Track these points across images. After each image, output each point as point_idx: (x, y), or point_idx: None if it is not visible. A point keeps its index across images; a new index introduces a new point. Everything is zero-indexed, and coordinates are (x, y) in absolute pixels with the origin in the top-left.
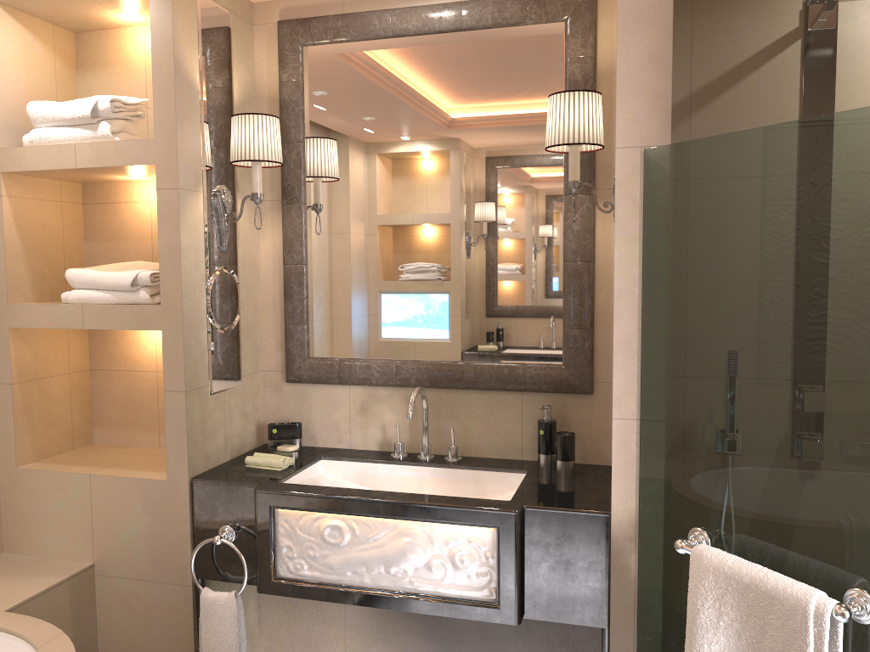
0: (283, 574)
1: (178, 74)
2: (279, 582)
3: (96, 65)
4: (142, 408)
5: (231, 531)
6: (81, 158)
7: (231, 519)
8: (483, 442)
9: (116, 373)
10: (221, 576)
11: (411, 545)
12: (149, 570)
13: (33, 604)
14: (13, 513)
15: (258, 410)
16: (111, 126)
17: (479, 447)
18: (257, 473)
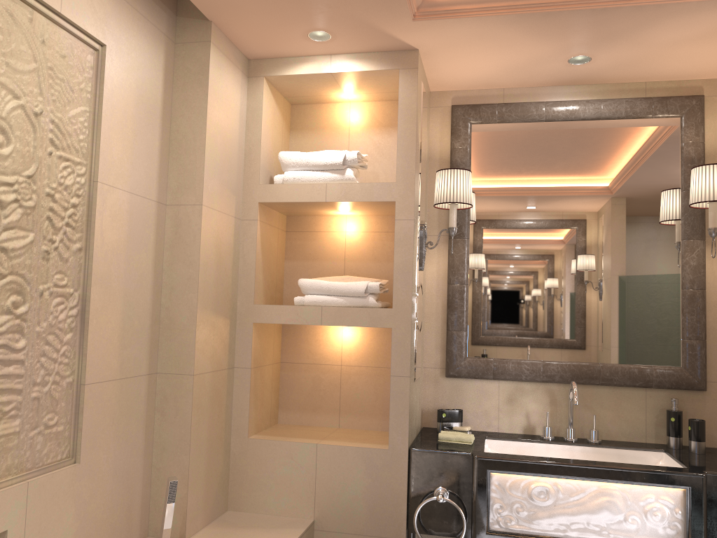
0: (493, 528)
1: (416, 137)
2: (493, 534)
3: (307, 129)
4: (325, 395)
5: (446, 491)
6: (330, 194)
7: (445, 482)
8: (613, 428)
9: (304, 365)
10: (433, 531)
11: (610, 503)
12: (366, 525)
13: None
14: (240, 476)
15: (421, 399)
16: (353, 172)
17: (609, 432)
18: (456, 445)
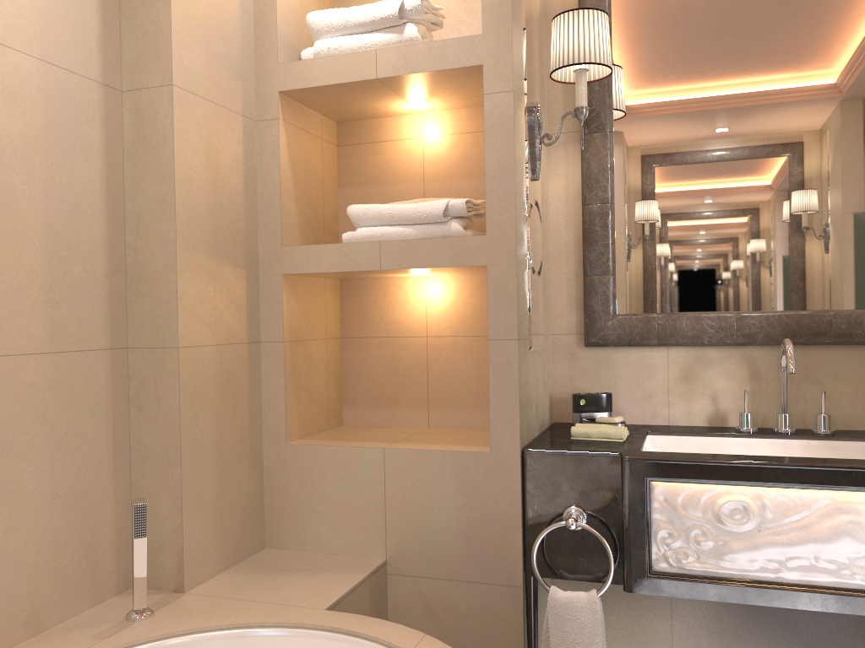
0: (659, 568)
1: None
2: (659, 578)
3: None
4: (406, 381)
5: (581, 513)
6: (383, 66)
7: (579, 499)
8: (855, 411)
9: (374, 340)
10: (564, 573)
11: (854, 525)
12: (462, 566)
13: (345, 605)
14: (279, 499)
15: (549, 381)
16: (418, 29)
17: (849, 418)
18: (598, 444)
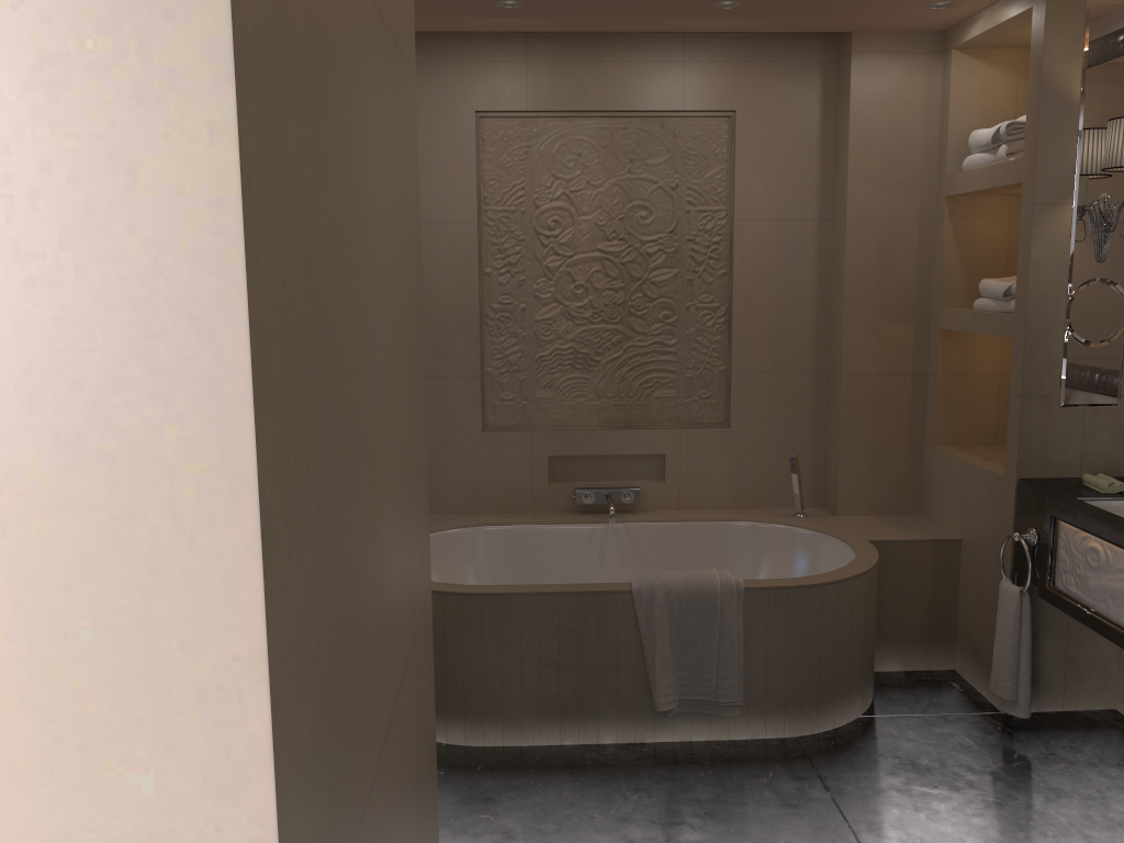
0: (1057, 585)
1: (1046, 93)
2: (1050, 591)
3: None
4: None
5: (1033, 533)
6: (983, 180)
7: (1036, 524)
8: None
9: None
10: (1026, 575)
11: None
12: (987, 554)
13: (894, 547)
14: (927, 483)
15: None
16: (1008, 148)
17: None
18: (1077, 489)
